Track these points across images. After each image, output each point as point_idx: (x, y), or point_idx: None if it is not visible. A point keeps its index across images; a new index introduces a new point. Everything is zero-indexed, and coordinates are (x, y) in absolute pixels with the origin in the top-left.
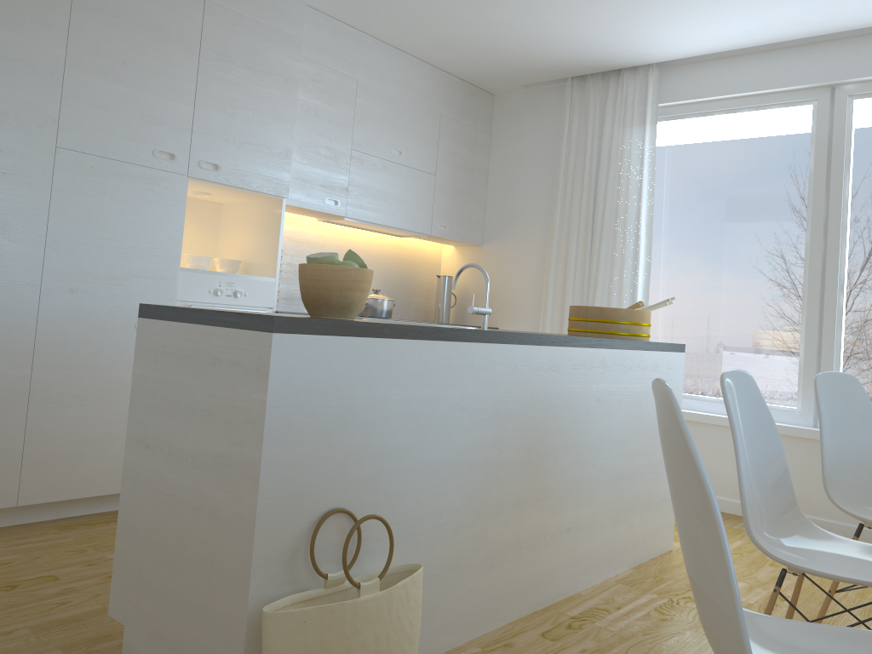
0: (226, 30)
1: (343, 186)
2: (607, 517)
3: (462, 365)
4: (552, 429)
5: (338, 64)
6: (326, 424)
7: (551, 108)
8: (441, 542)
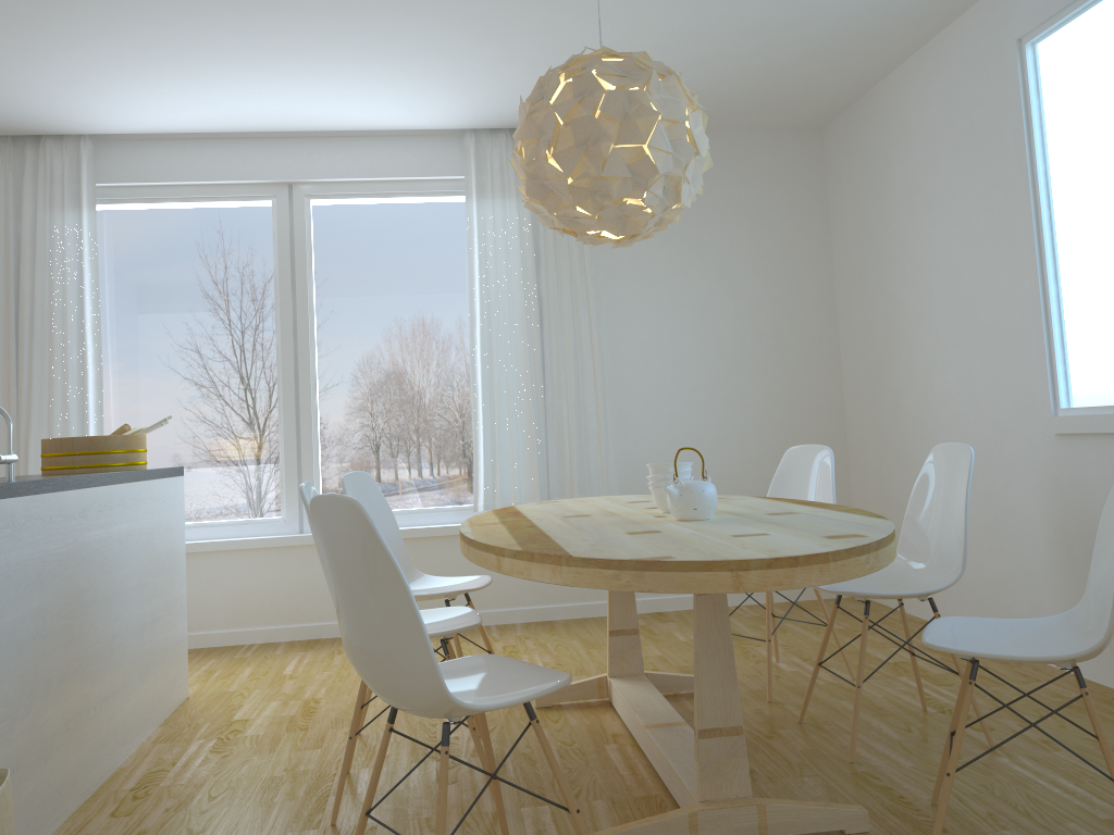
0: None
1: None
2: (137, 674)
3: (6, 527)
4: (86, 585)
5: None
6: None
7: None
8: (1, 743)
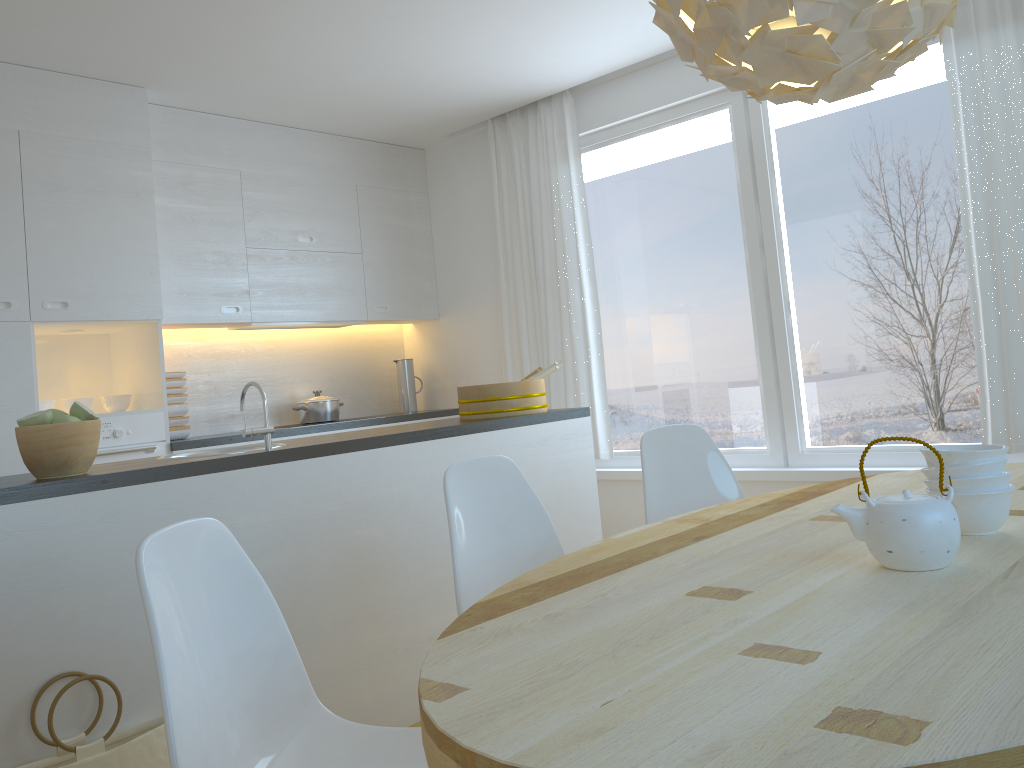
0: (51, 157)
1: (243, 290)
2: None
3: (228, 495)
4: (383, 537)
5: (212, 159)
6: (34, 591)
7: (480, 155)
8: None
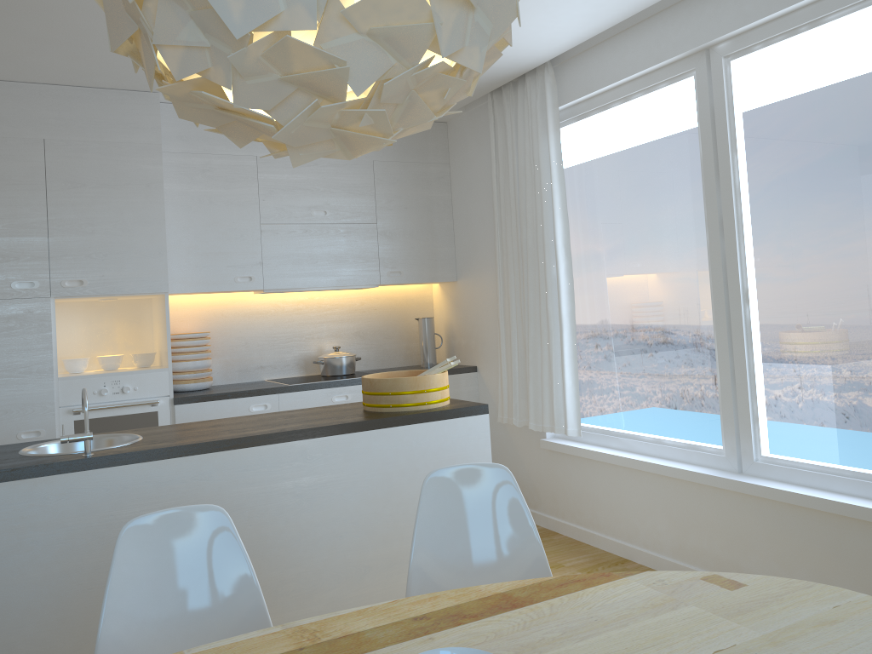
0: (71, 159)
1: (256, 261)
2: None
3: (28, 501)
4: None
5: (230, 147)
6: None
7: (486, 128)
8: None
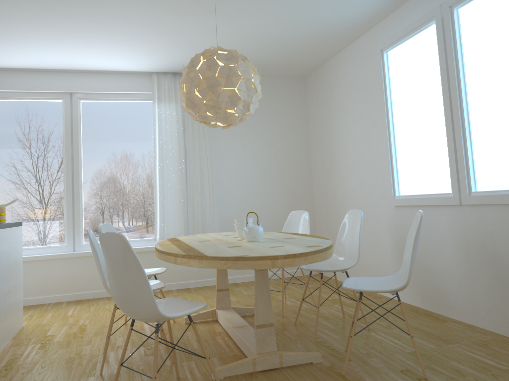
0: None
1: None
2: (3, 316)
3: None
4: None
5: None
6: None
7: None
8: None
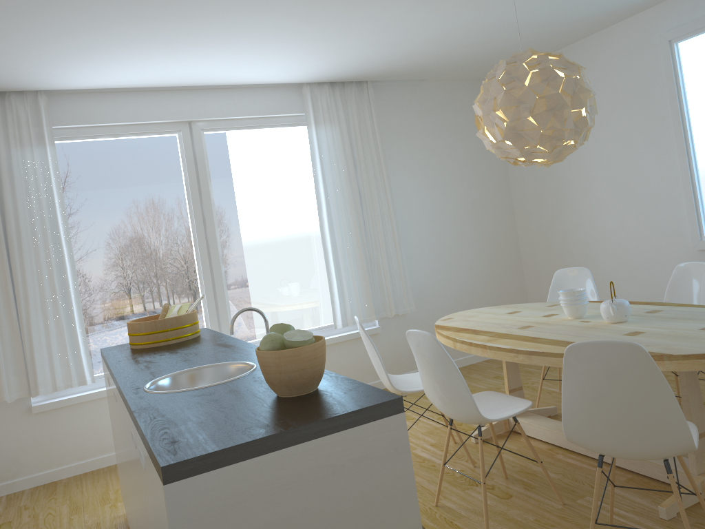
0: None
1: None
2: None
3: None
4: None
5: None
6: None
7: None
8: None
